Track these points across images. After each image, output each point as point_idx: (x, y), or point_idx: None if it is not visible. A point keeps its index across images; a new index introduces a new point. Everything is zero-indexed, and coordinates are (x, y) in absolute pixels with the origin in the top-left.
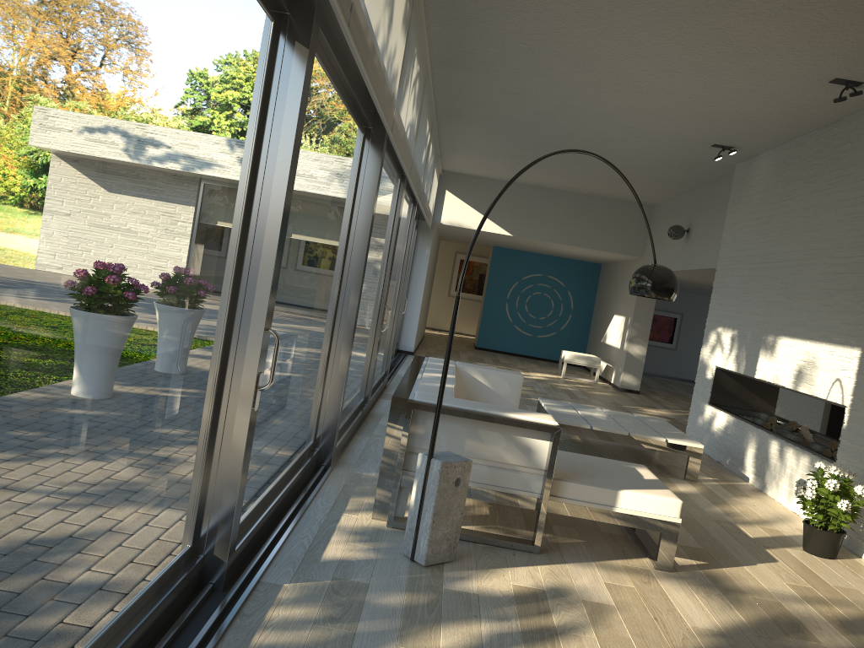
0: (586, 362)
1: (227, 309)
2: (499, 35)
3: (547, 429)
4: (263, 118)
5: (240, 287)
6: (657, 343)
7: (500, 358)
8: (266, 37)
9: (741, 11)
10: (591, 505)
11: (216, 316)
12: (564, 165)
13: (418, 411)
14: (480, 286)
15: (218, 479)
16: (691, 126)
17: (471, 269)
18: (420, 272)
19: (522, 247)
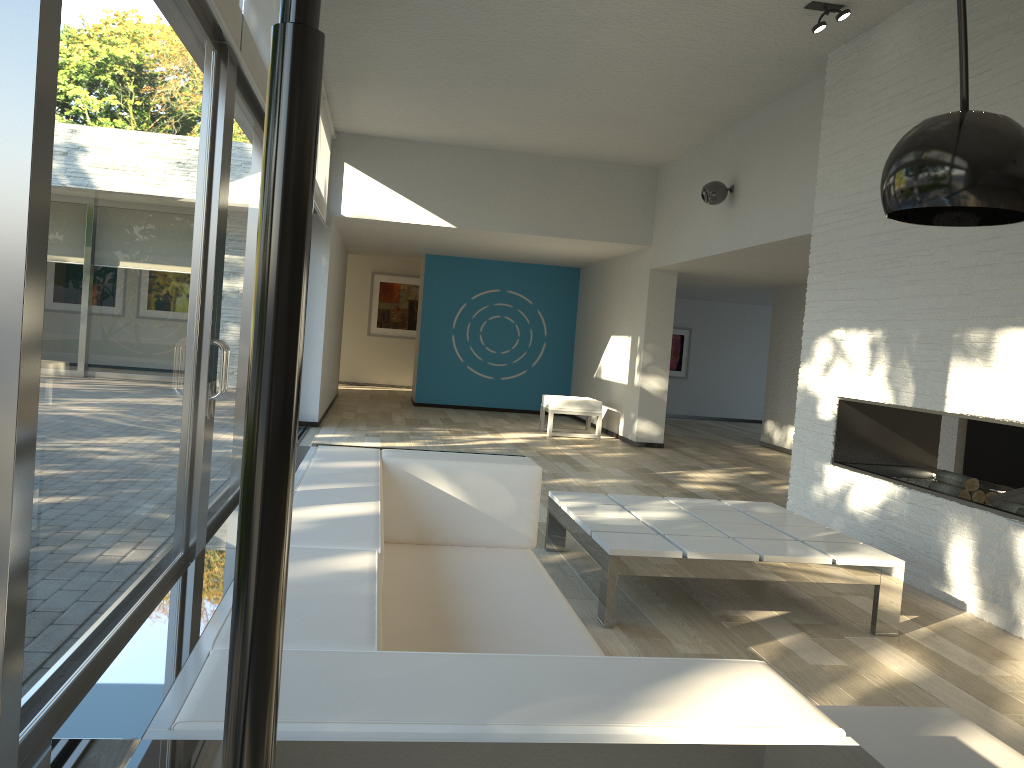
0: (582, 409)
1: None
2: None
3: None
4: None
5: None
6: None
7: (453, 415)
8: None
9: None
10: None
11: None
12: (532, 95)
13: None
14: (412, 317)
15: None
16: None
17: (396, 295)
18: (316, 295)
19: (469, 251)
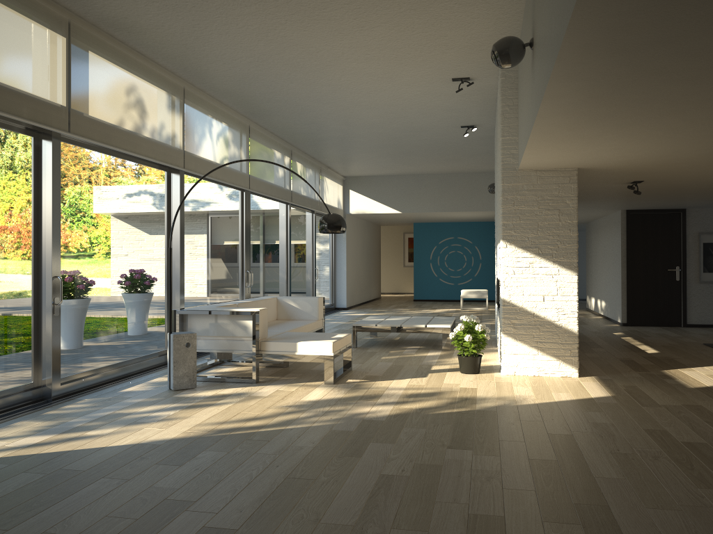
0: (477, 295)
1: (33, 269)
2: (258, 96)
3: (248, 313)
4: (38, 180)
5: (39, 258)
6: None
7: (426, 304)
8: (28, 145)
9: (348, 60)
10: (283, 353)
11: (22, 272)
12: (405, 157)
13: (186, 315)
14: None
15: (43, 350)
16: (429, 119)
17: None
18: (341, 250)
19: (429, 220)
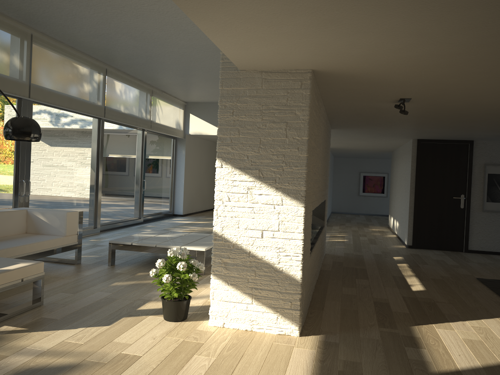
0: None
1: None
2: None
3: None
4: None
5: None
6: (374, 194)
7: None
8: None
9: None
10: None
11: None
12: None
13: None
14: None
15: None
16: None
17: None
18: (181, 165)
19: None
